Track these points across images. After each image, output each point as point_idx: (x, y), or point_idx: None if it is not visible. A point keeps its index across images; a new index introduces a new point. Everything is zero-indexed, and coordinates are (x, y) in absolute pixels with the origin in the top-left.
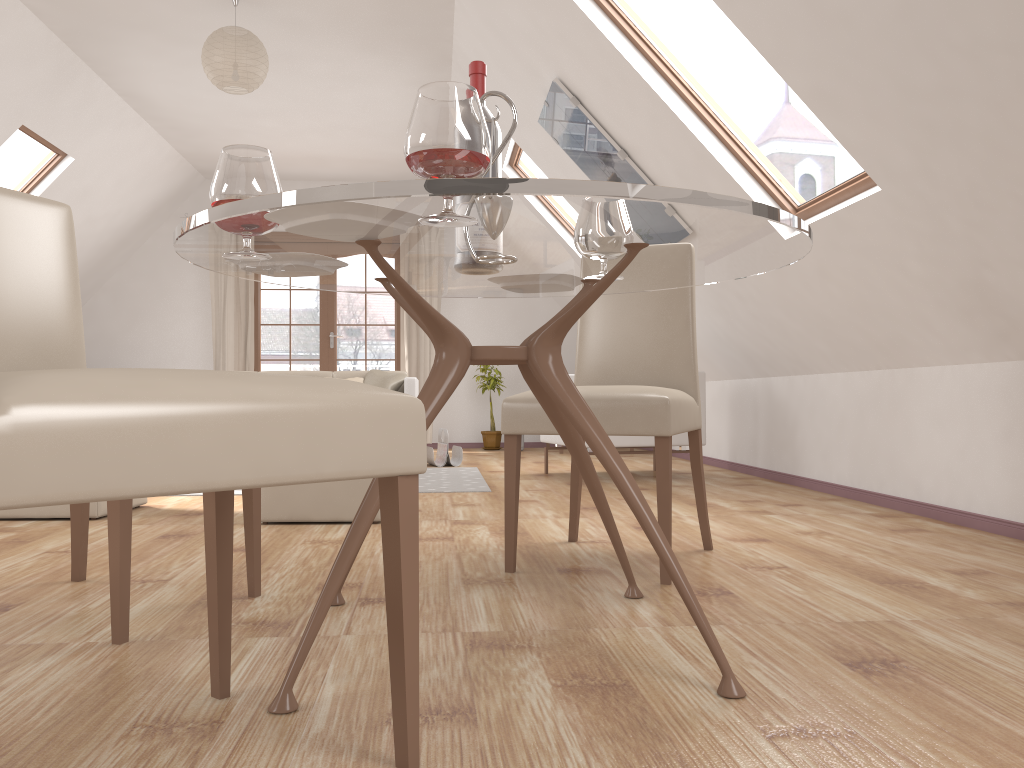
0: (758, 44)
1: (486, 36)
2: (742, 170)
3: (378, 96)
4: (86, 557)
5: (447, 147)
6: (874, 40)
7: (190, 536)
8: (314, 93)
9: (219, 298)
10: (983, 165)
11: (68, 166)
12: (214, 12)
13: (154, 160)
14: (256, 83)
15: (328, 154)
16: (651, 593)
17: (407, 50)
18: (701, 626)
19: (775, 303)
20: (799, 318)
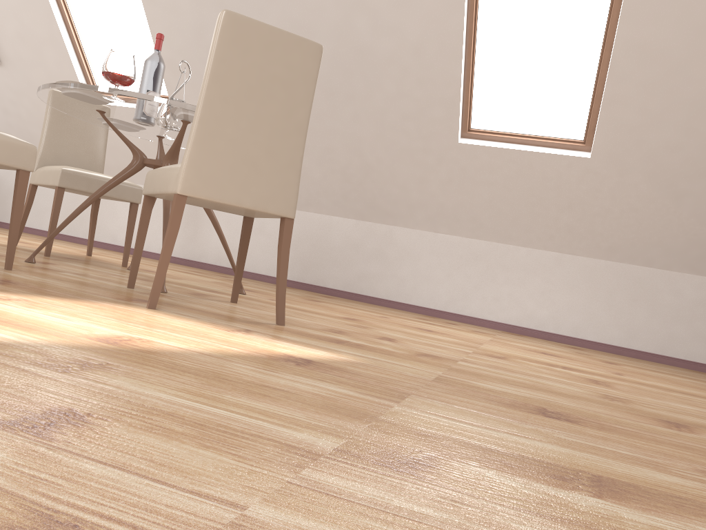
0: (152, 26)
1: None
2: (76, 57)
3: None
4: None
5: None
6: None
7: None
8: None
9: None
10: None
11: None
12: None
13: None
14: None
15: None
16: None
17: None
18: None
19: (40, 125)
20: None
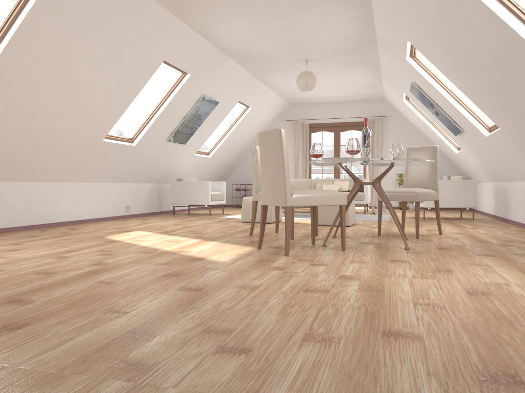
0: (458, 88)
1: (389, 65)
2: (470, 115)
3: (354, 78)
4: (278, 227)
5: (352, 150)
6: (481, 94)
7: (297, 227)
8: (331, 79)
9: (296, 150)
10: (515, 127)
11: (249, 110)
12: (299, 64)
13: (275, 103)
14: (312, 88)
15: (337, 95)
16: (411, 239)
17: (363, 66)
18: (402, 236)
19: (493, 156)
20: (501, 162)
